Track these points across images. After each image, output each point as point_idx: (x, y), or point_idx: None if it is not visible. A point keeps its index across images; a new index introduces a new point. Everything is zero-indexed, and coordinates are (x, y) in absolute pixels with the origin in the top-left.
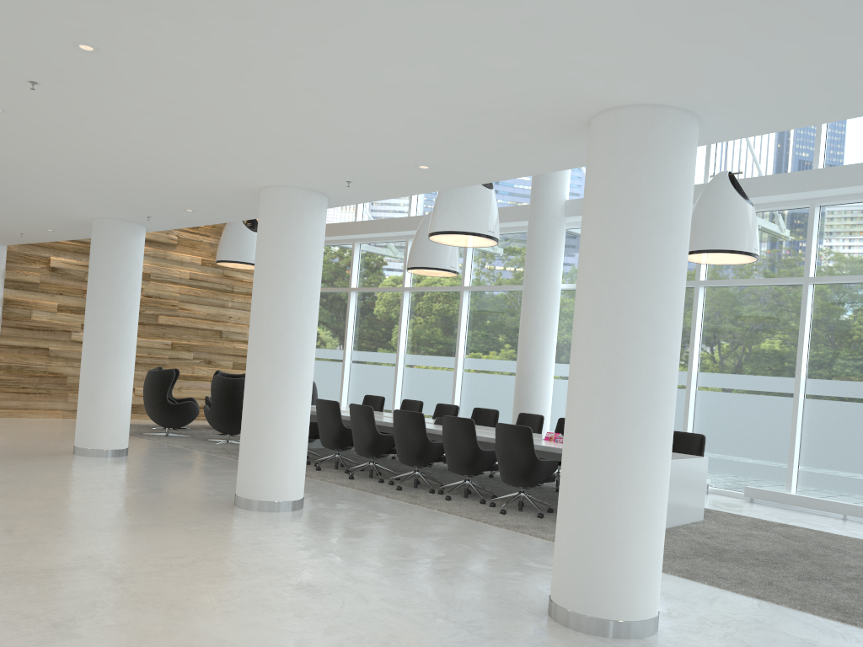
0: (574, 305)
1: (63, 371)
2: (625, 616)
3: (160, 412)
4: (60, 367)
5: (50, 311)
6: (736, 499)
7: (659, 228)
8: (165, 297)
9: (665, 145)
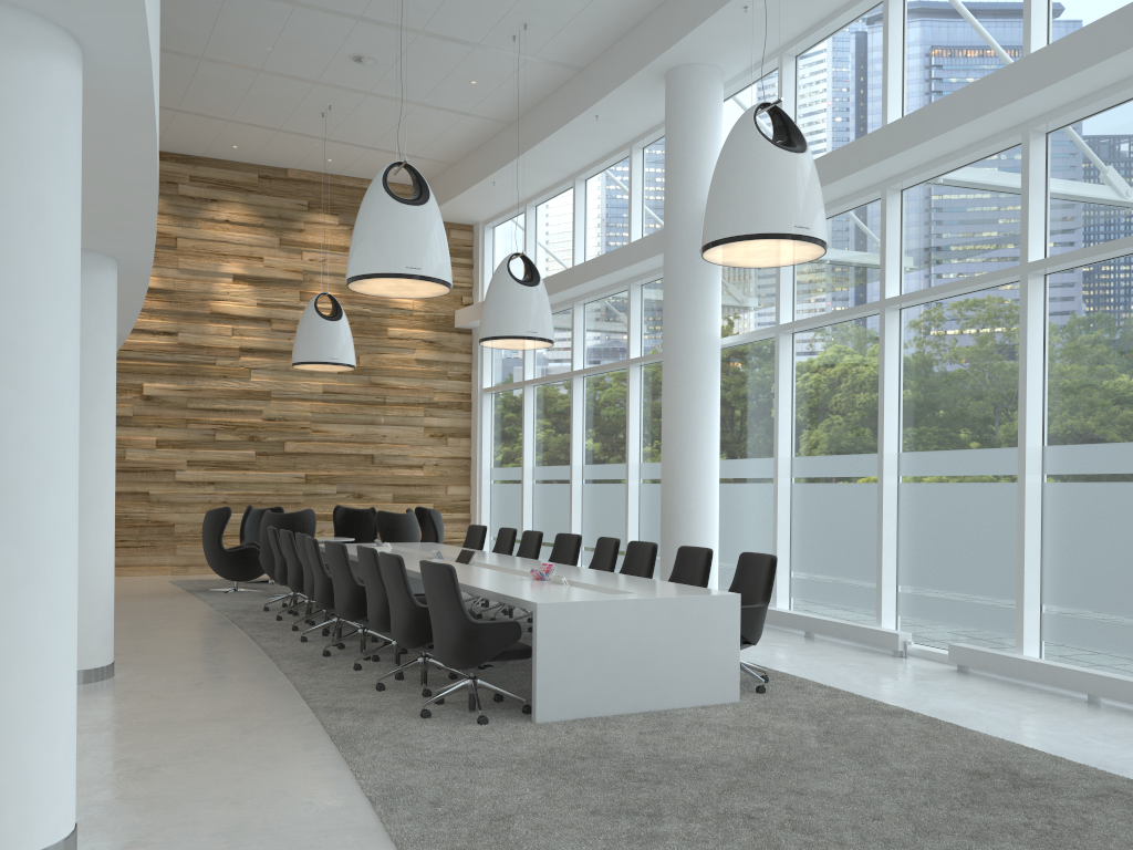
0: (750, 366)
1: (169, 519)
2: None
3: (216, 562)
4: (164, 514)
5: (148, 448)
6: (937, 667)
7: None
8: (292, 419)
9: None
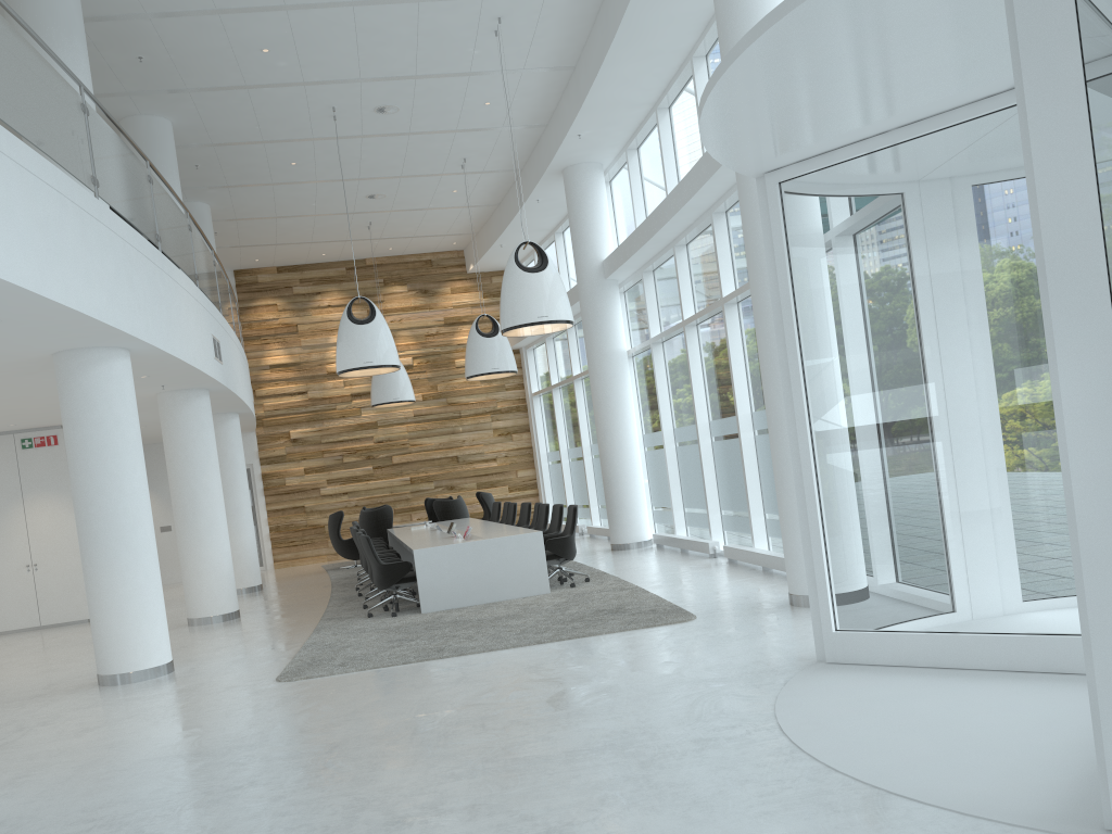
0: (649, 366)
1: (320, 522)
2: (106, 672)
3: (338, 548)
4: (317, 519)
5: (299, 475)
6: (721, 561)
7: (72, 428)
8: (395, 439)
9: (64, 376)
